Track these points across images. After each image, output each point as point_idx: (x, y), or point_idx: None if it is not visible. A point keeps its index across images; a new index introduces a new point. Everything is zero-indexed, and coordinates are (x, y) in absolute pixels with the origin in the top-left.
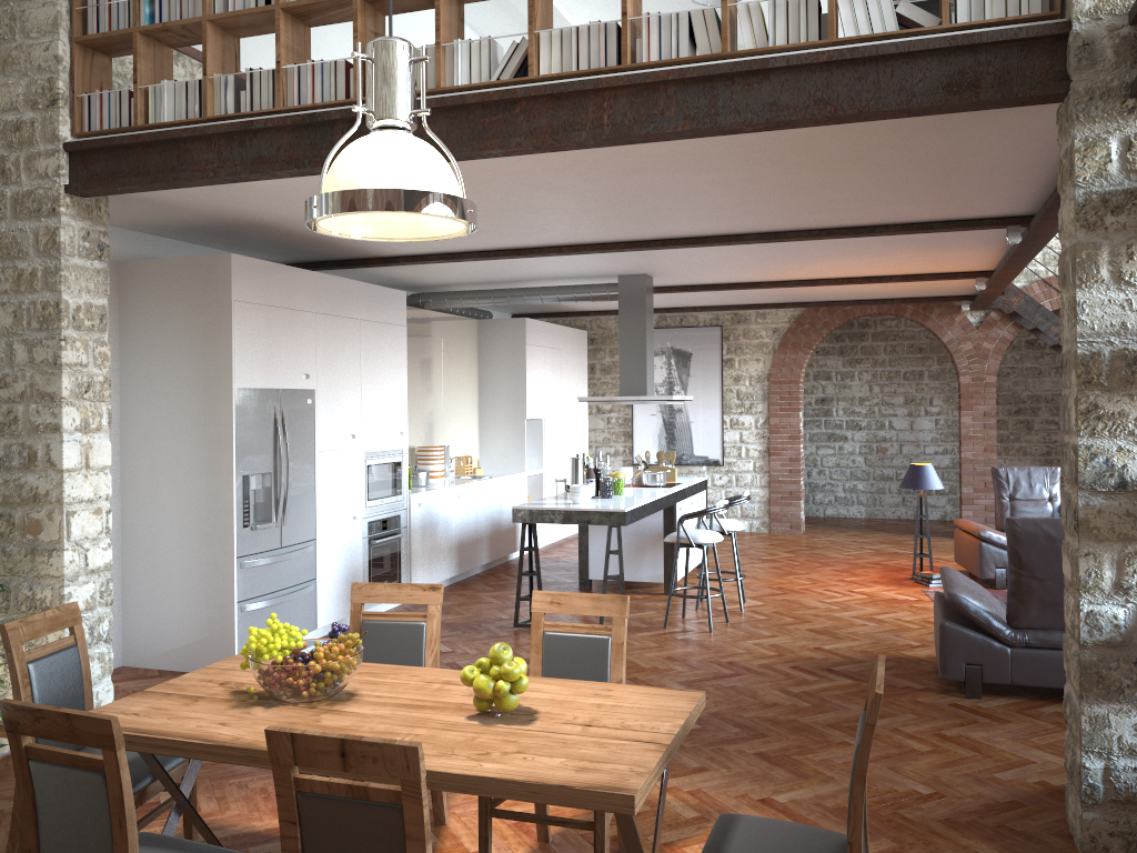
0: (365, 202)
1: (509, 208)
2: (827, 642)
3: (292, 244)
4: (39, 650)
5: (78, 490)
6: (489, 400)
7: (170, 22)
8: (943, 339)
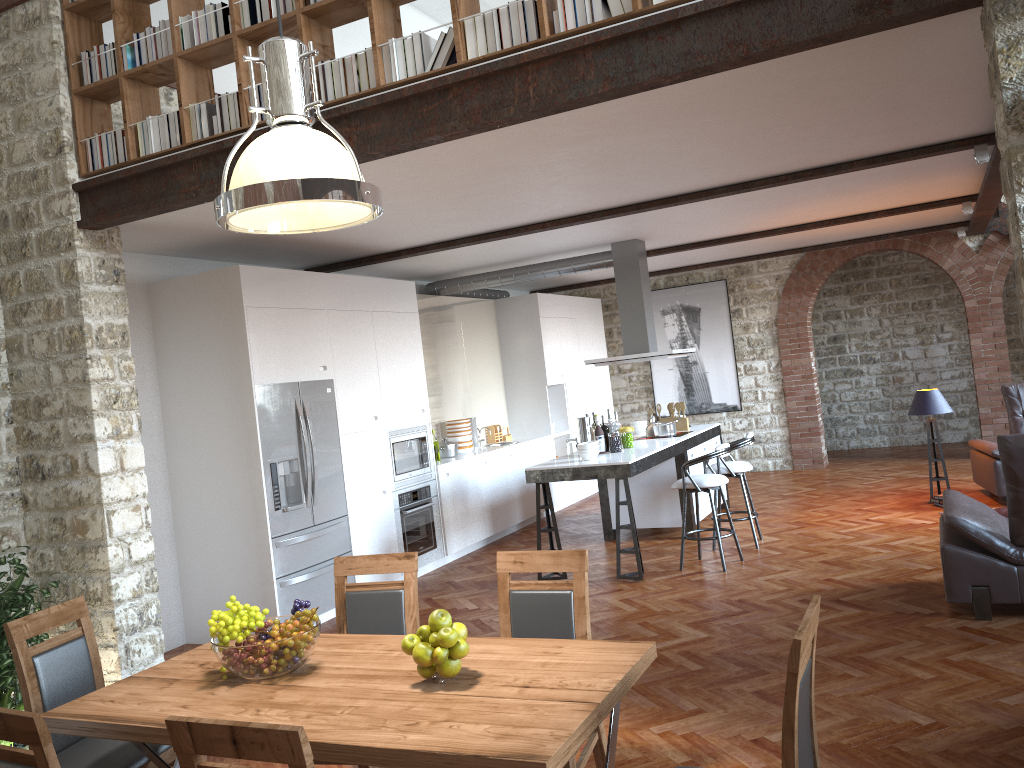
0: (259, 196)
1: (479, 191)
2: (839, 573)
3: (302, 251)
4: (45, 644)
5: (115, 491)
6: (511, 372)
7: (147, 64)
8: (943, 267)
